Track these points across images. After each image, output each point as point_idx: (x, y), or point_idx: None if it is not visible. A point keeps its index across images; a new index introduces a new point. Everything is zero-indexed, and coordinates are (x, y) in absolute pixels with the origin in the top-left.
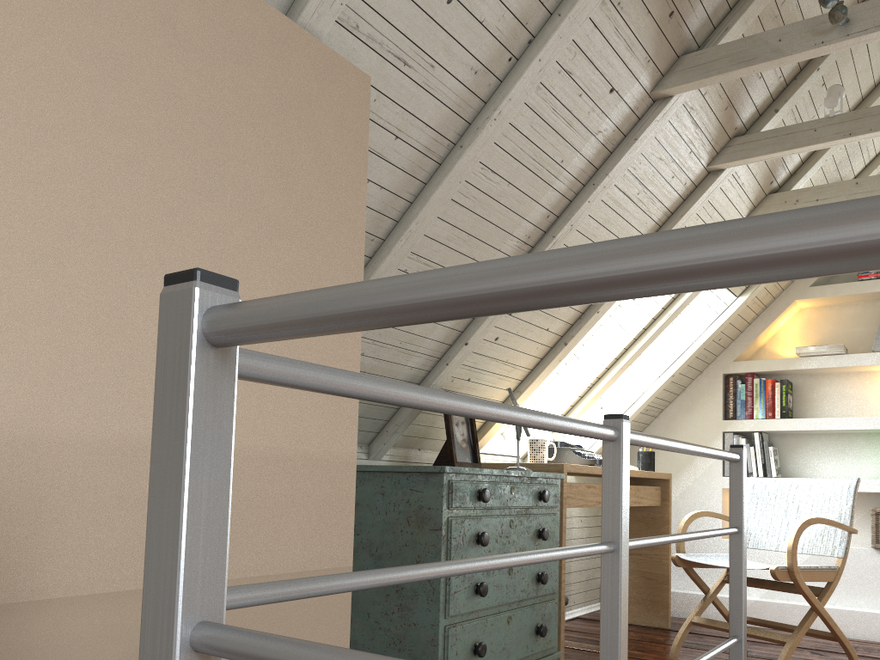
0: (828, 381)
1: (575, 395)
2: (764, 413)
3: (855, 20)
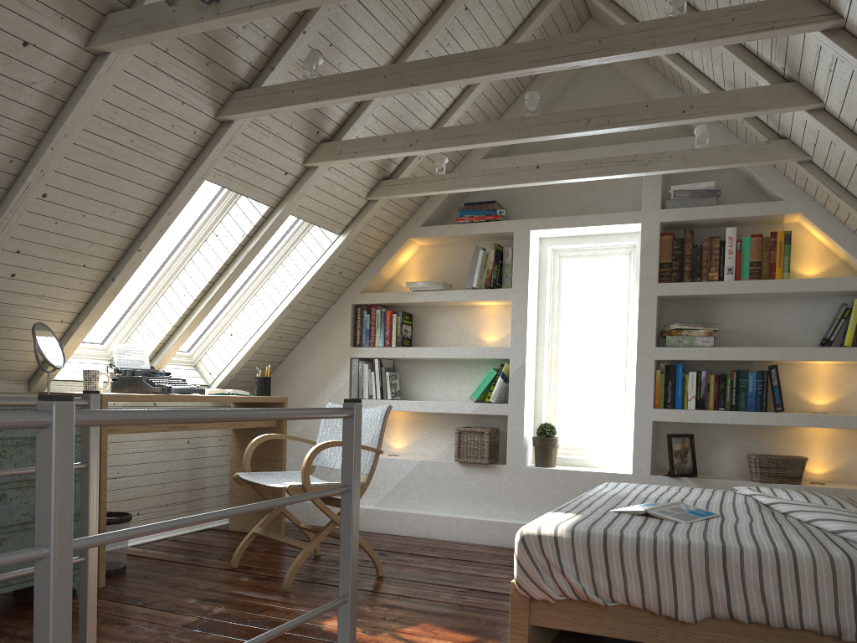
0: (440, 313)
1: (170, 325)
2: (383, 342)
3: (224, 0)
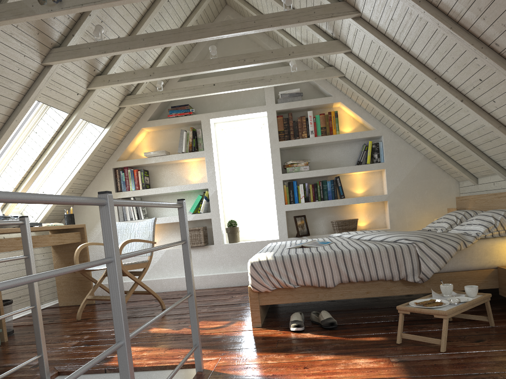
0: (164, 168)
1: (12, 188)
2: (134, 187)
3: (64, 1)
